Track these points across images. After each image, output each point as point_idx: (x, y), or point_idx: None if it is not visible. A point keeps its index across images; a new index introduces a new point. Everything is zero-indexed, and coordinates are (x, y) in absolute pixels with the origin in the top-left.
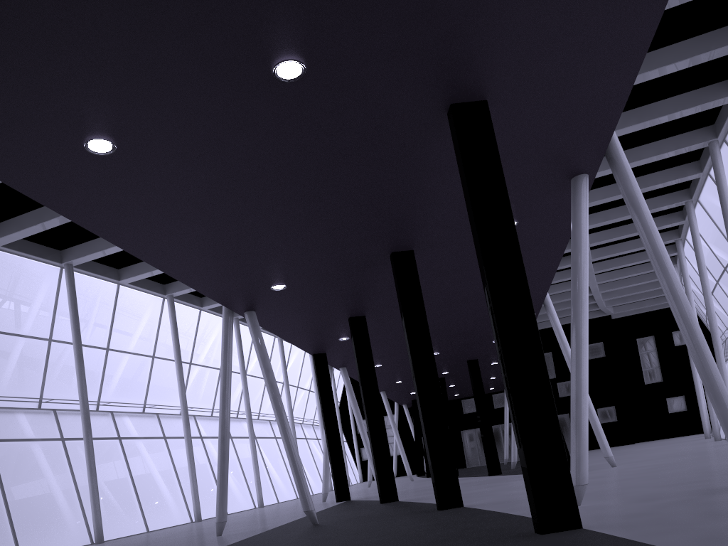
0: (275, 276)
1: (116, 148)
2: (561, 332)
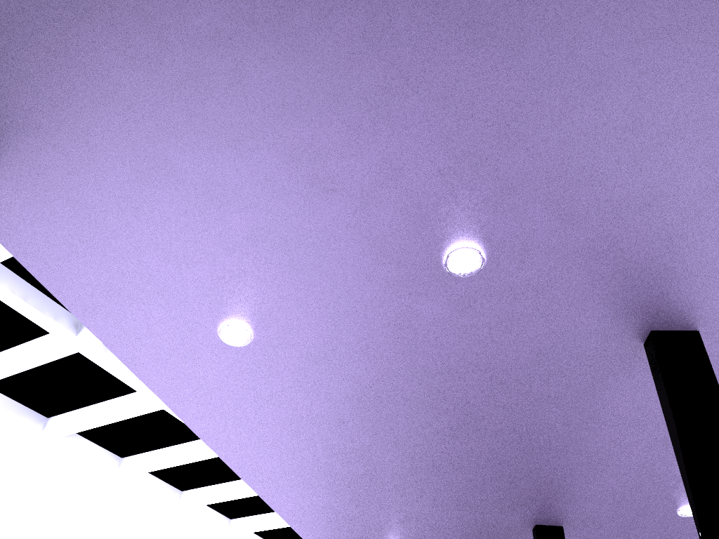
0: (392, 534)
1: (251, 338)
2: None
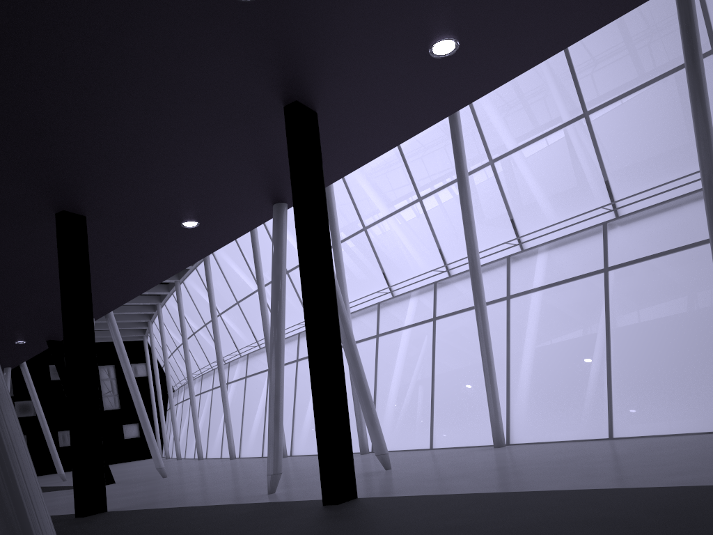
0: None
1: None
2: (122, 343)
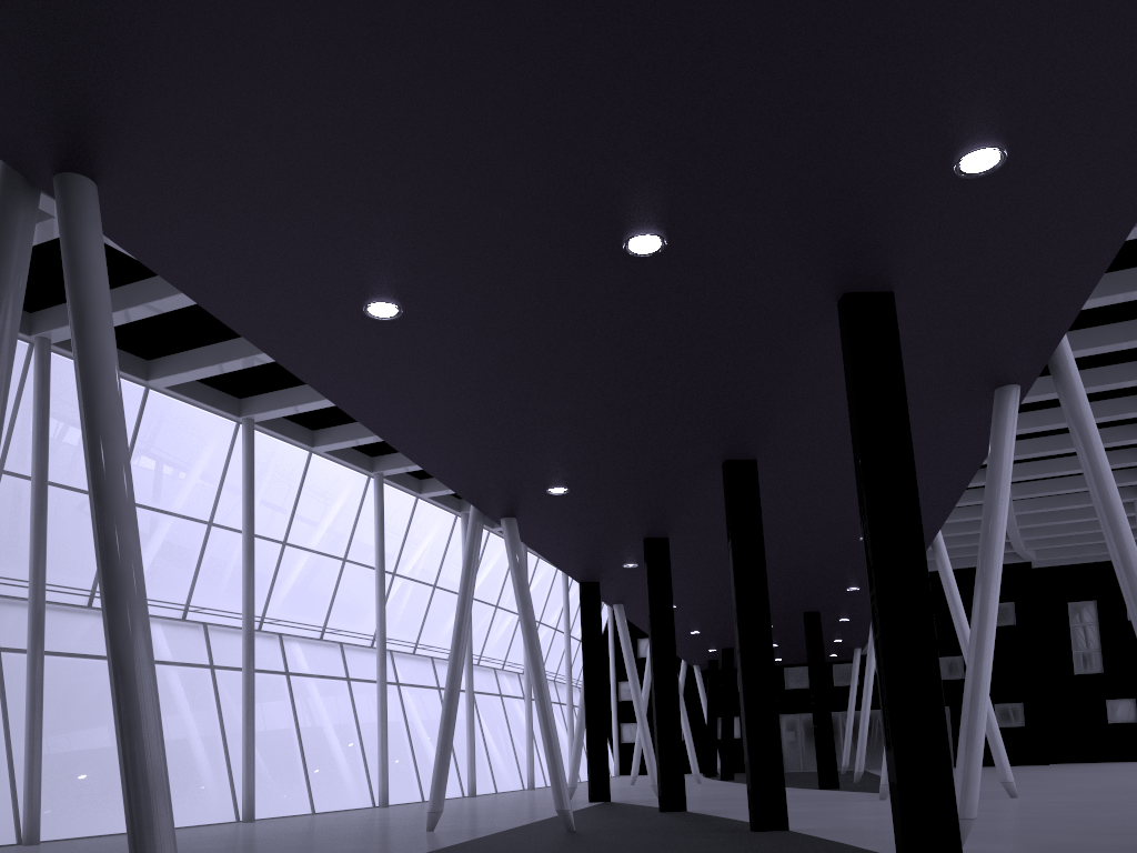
0: (557, 477)
1: (402, 313)
2: (954, 588)
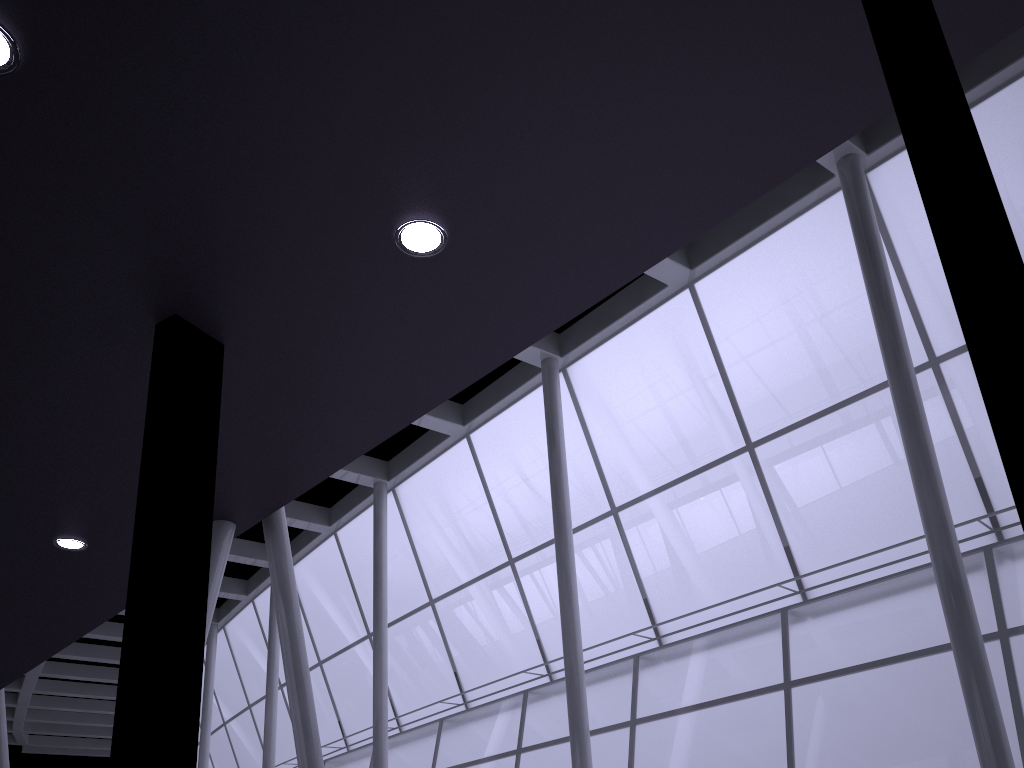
0: None
1: None
2: (6, 748)
